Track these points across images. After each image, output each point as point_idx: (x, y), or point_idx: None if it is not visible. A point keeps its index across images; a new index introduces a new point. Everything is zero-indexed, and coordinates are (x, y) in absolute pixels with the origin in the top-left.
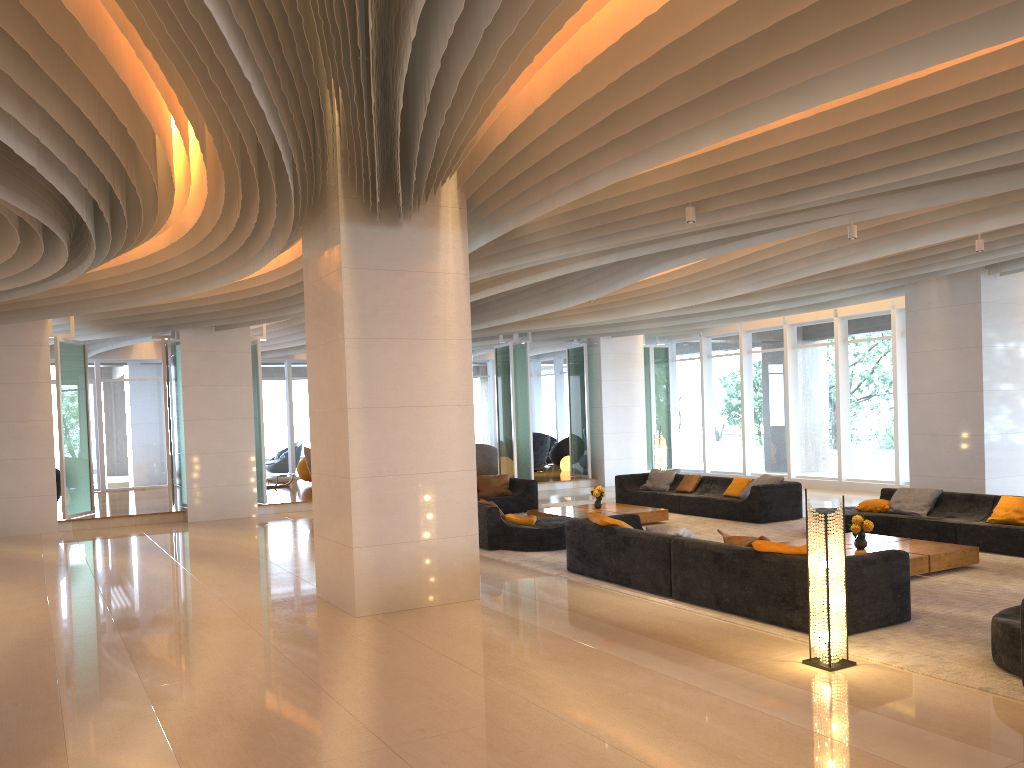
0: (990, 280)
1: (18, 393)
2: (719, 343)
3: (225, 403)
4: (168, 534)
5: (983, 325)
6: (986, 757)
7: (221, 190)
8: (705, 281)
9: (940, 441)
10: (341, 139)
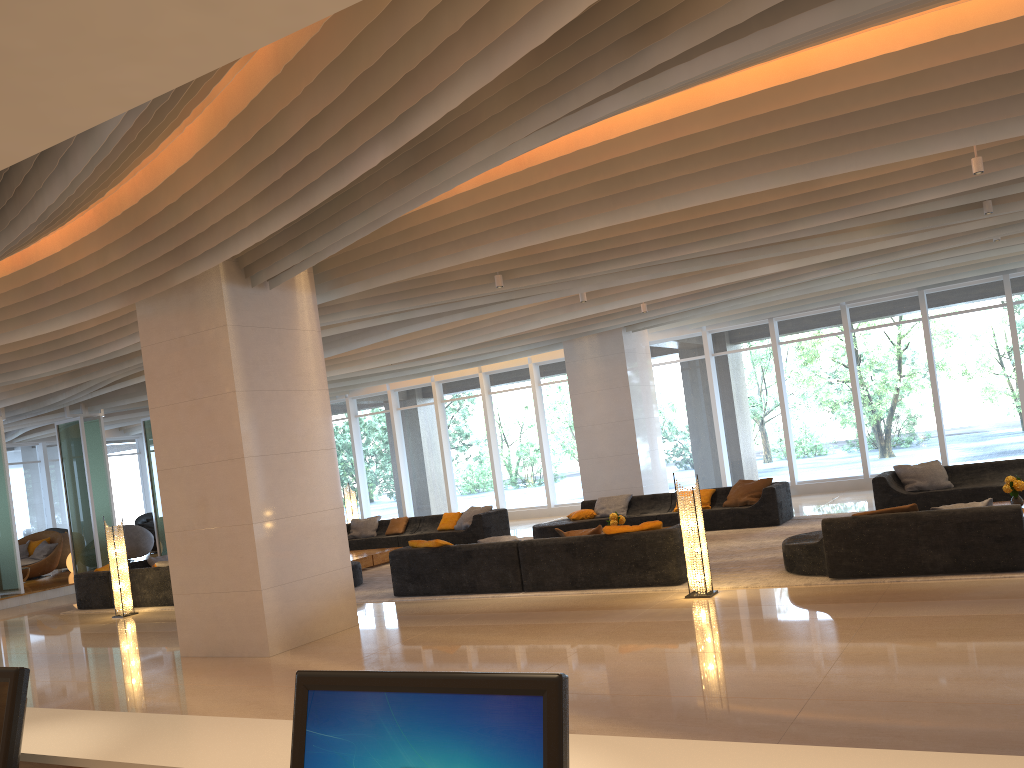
0: (627, 335)
1: None
2: (366, 403)
3: None
4: None
5: (628, 369)
6: (859, 605)
7: (63, 249)
8: (409, 342)
9: (605, 462)
10: None
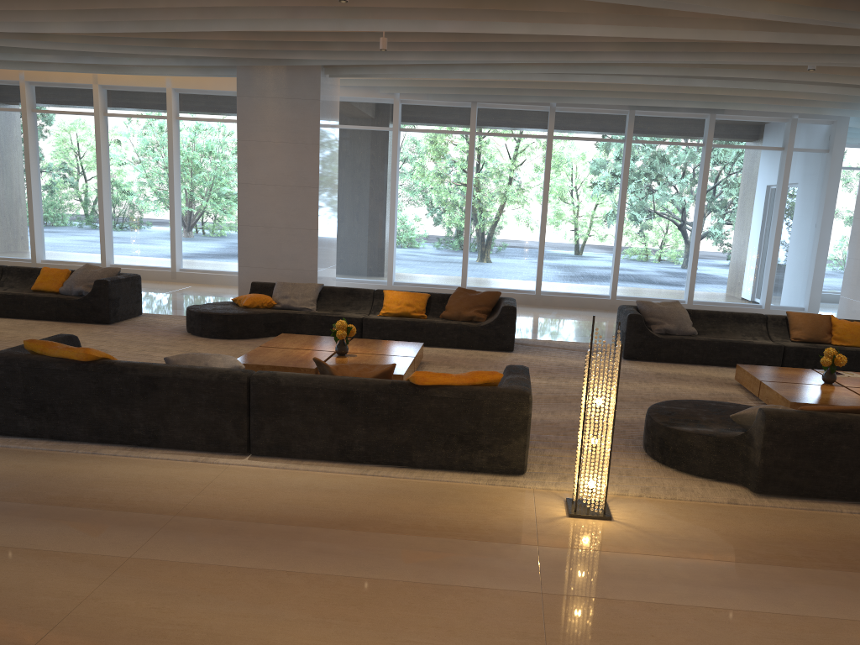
0: (324, 80)
1: None
2: None
3: None
4: None
5: (321, 123)
6: None
7: None
8: (9, 1)
9: (273, 233)
10: None
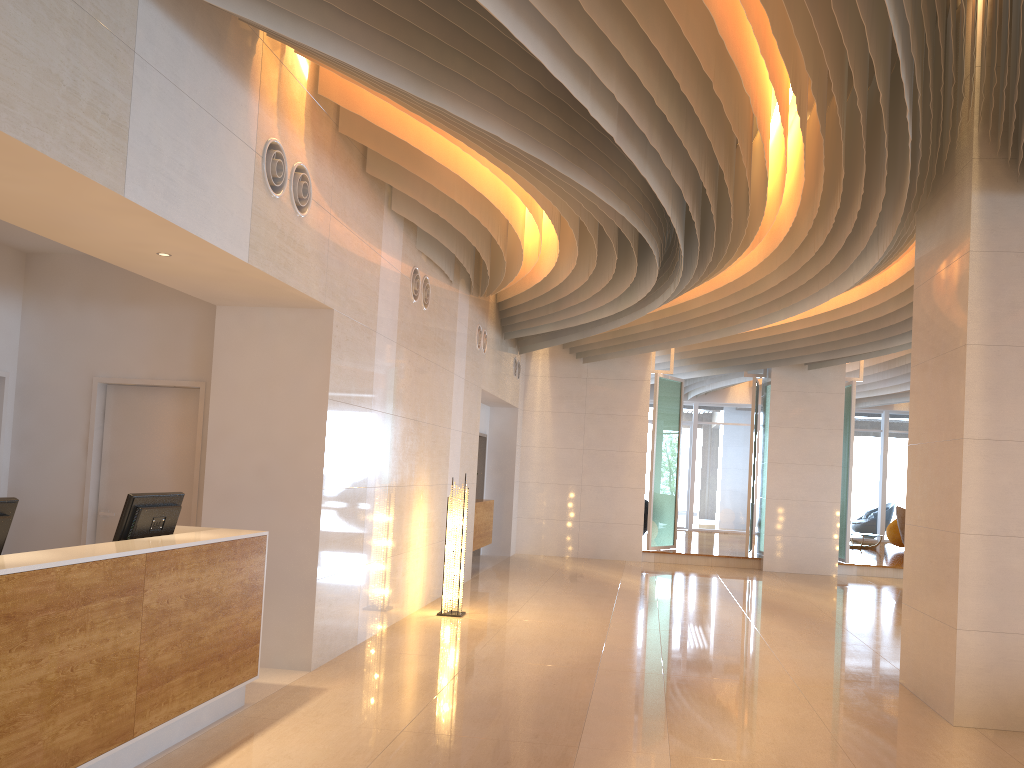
0: None
1: (619, 424)
2: None
3: (811, 447)
4: (740, 579)
5: None
6: None
7: (820, 177)
8: None
9: None
10: (985, 63)
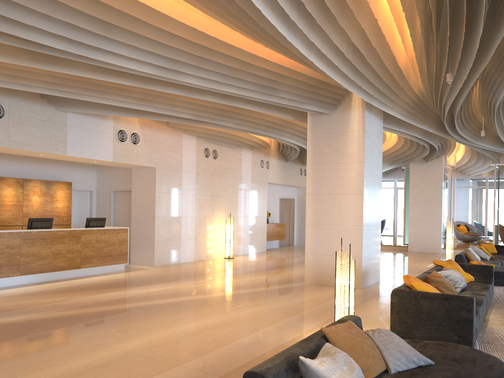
0: None
1: None
2: None
3: (428, 197)
4: (383, 253)
5: None
6: (221, 370)
7: None
8: None
9: None
10: None
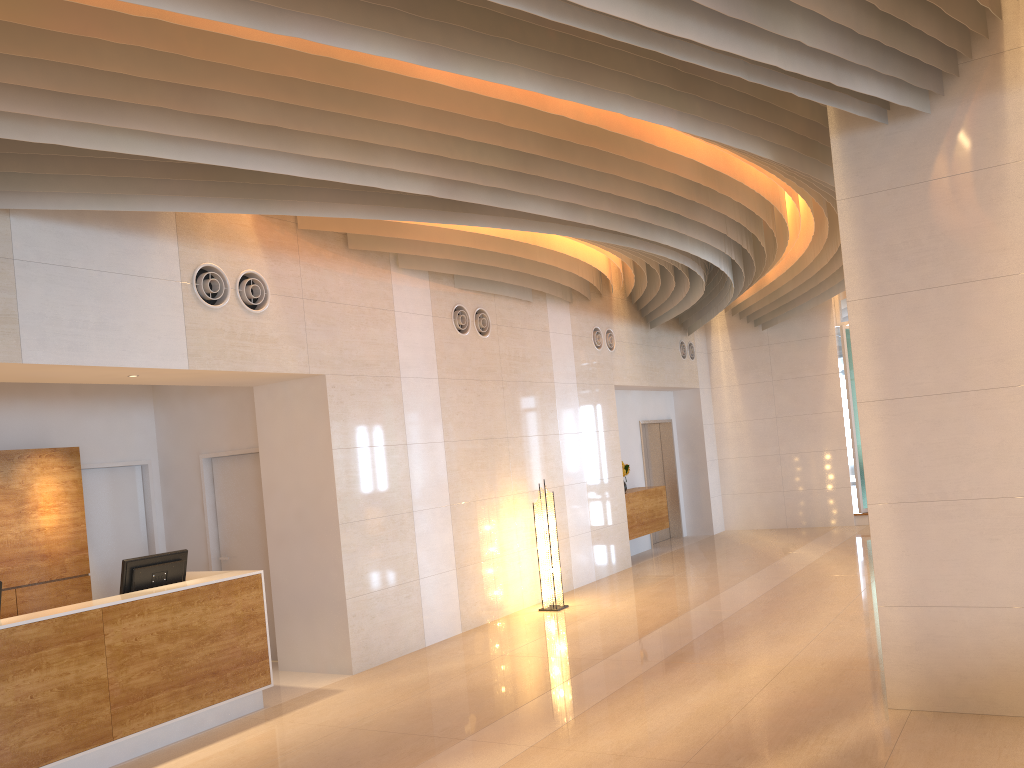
0: None
1: (810, 386)
2: None
3: None
4: None
5: None
6: None
7: None
8: None
9: None
10: None
